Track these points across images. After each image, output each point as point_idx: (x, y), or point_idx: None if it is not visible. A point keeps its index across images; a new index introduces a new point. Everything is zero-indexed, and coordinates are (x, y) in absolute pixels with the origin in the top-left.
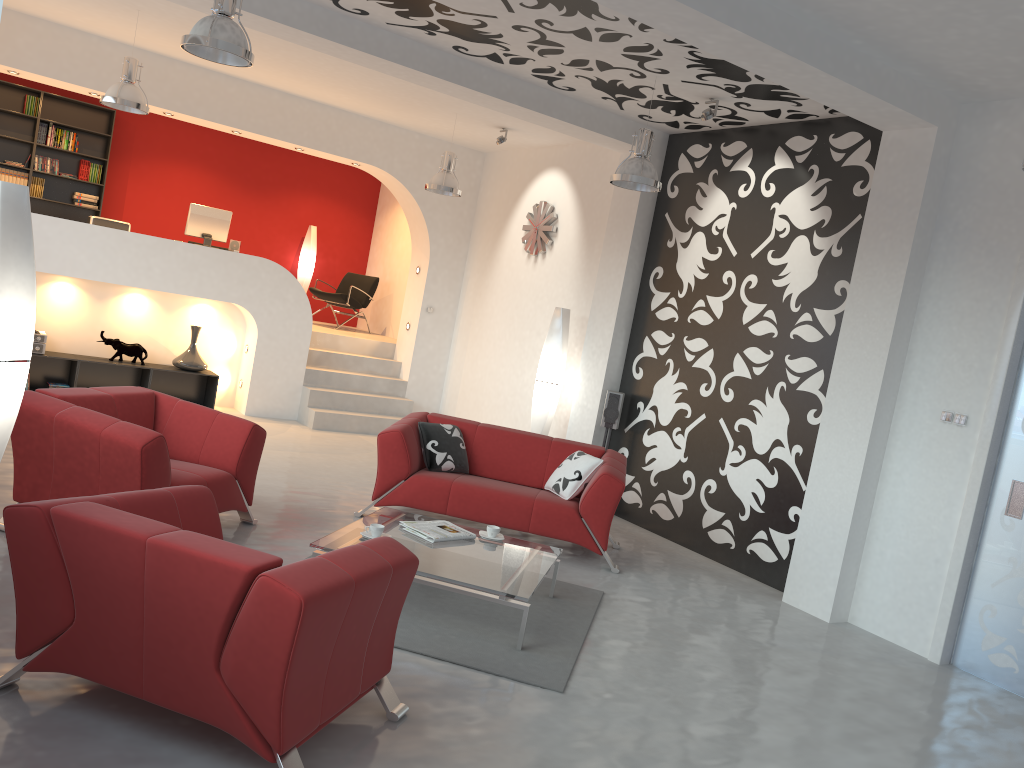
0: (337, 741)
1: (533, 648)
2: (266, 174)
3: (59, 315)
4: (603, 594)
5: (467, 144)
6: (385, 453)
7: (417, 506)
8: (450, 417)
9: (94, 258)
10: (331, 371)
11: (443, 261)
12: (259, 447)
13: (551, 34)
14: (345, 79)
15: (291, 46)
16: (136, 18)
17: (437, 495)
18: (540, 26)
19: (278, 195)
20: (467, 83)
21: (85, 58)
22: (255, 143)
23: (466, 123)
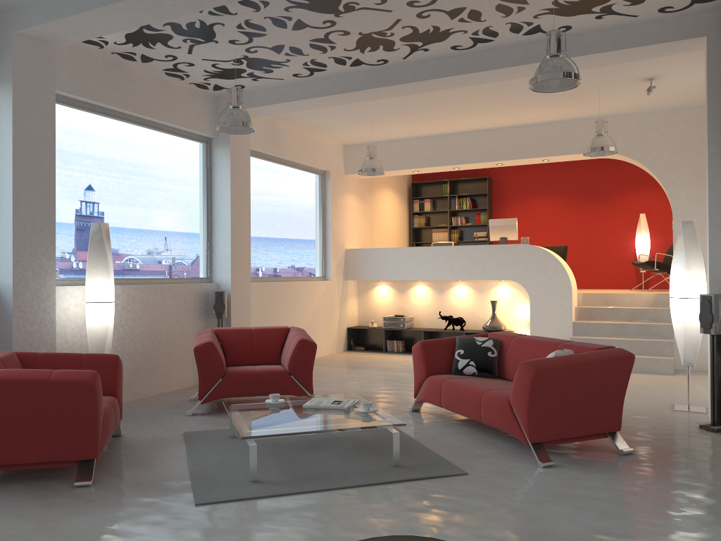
0: (32, 485)
1: (263, 483)
2: (600, 185)
3: (420, 305)
4: (462, 475)
5: (682, 103)
6: (414, 360)
7: (429, 401)
8: (505, 333)
9: (421, 266)
10: (596, 322)
11: (688, 211)
12: (307, 354)
13: (437, 6)
14: (502, 101)
15: (435, 98)
16: (382, 121)
17: (435, 391)
18: (420, 7)
19: (612, 198)
20: (485, 67)
21: (401, 153)
22: (587, 166)
23: (626, 89)
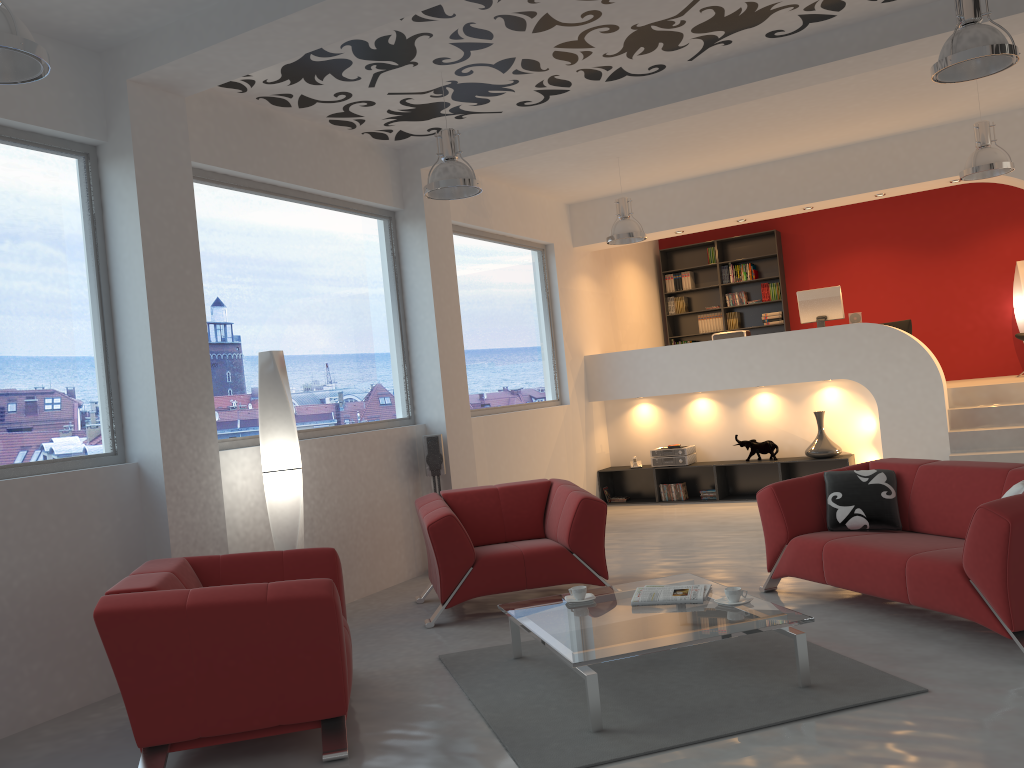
0: (256, 764)
1: (614, 733)
2: (948, 226)
3: (704, 428)
4: (921, 693)
5: None
6: (762, 514)
7: (799, 575)
8: (898, 460)
9: (702, 371)
10: (985, 429)
11: None
12: (594, 520)
13: None
14: (821, 112)
15: (721, 117)
16: (633, 162)
17: (811, 560)
18: None
19: (970, 242)
20: (819, 59)
21: (656, 207)
22: (926, 199)
23: (1015, 73)
